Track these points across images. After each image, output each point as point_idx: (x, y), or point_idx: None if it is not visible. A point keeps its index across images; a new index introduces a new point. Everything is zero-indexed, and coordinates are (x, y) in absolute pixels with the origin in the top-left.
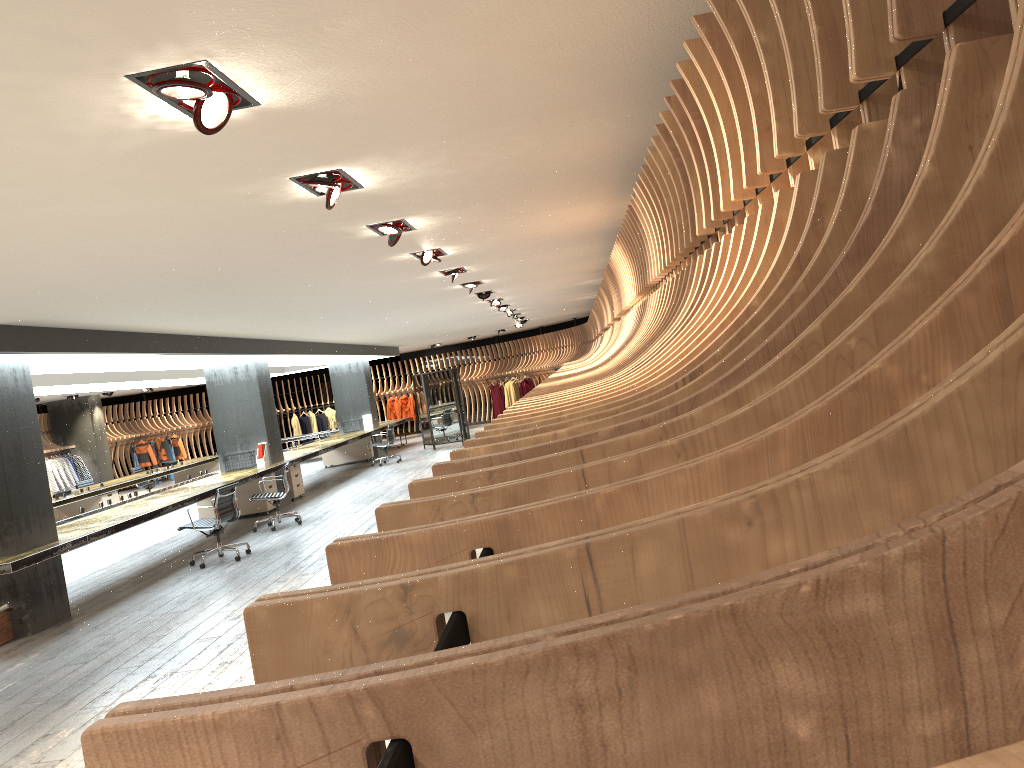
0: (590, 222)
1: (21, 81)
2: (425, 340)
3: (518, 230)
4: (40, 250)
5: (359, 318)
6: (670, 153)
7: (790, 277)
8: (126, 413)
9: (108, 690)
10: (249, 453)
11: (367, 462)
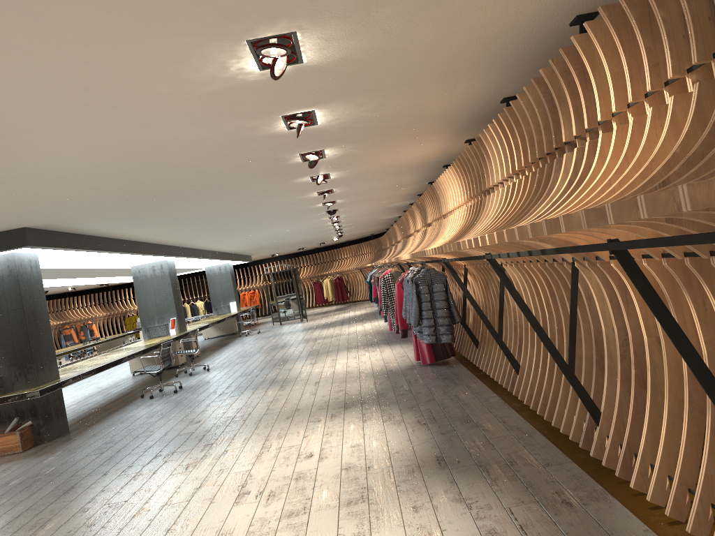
0: (426, 156)
1: (188, 42)
2: (271, 250)
3: (382, 160)
4: (100, 166)
5: (244, 230)
6: (541, 95)
7: (712, 130)
8: (54, 306)
9: (131, 465)
10: (164, 325)
11: (234, 334)
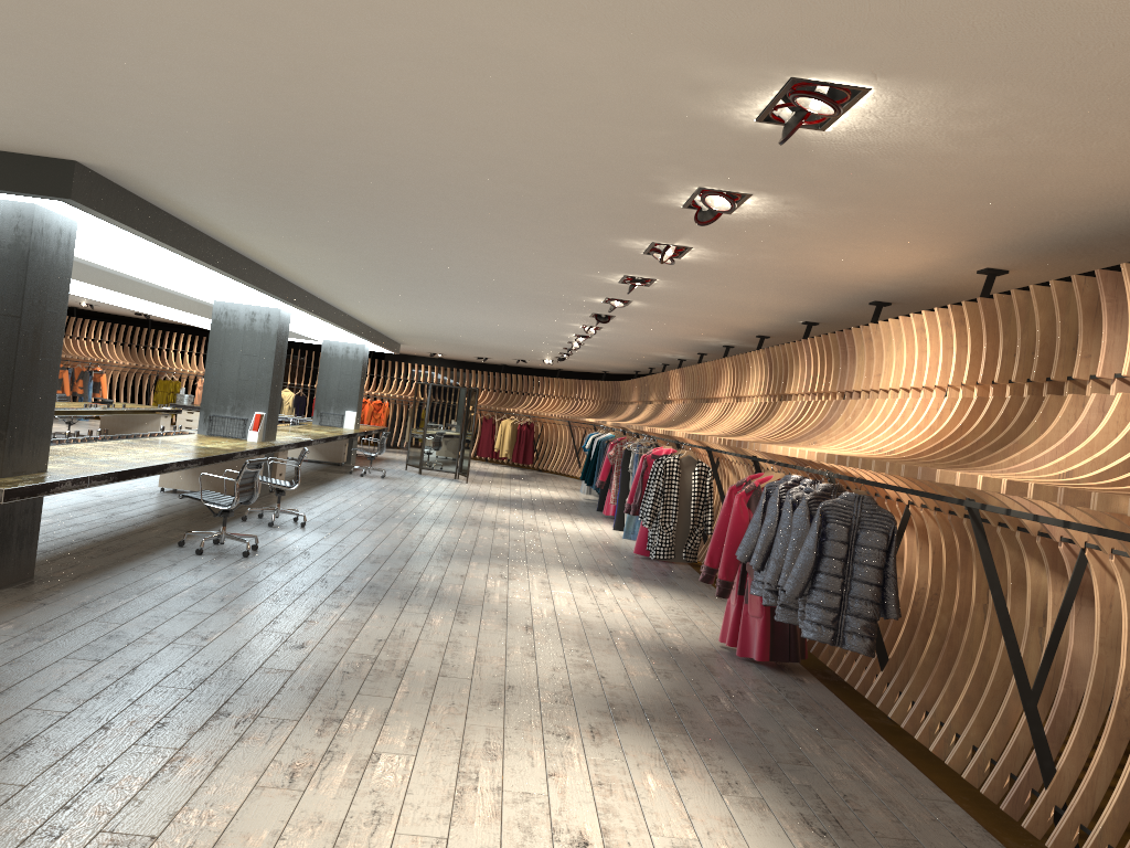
0: (881, 274)
1: None
2: (437, 346)
3: (804, 256)
4: (317, 67)
5: (437, 300)
6: None
7: None
8: None
9: (163, 720)
10: (240, 420)
11: (339, 467)
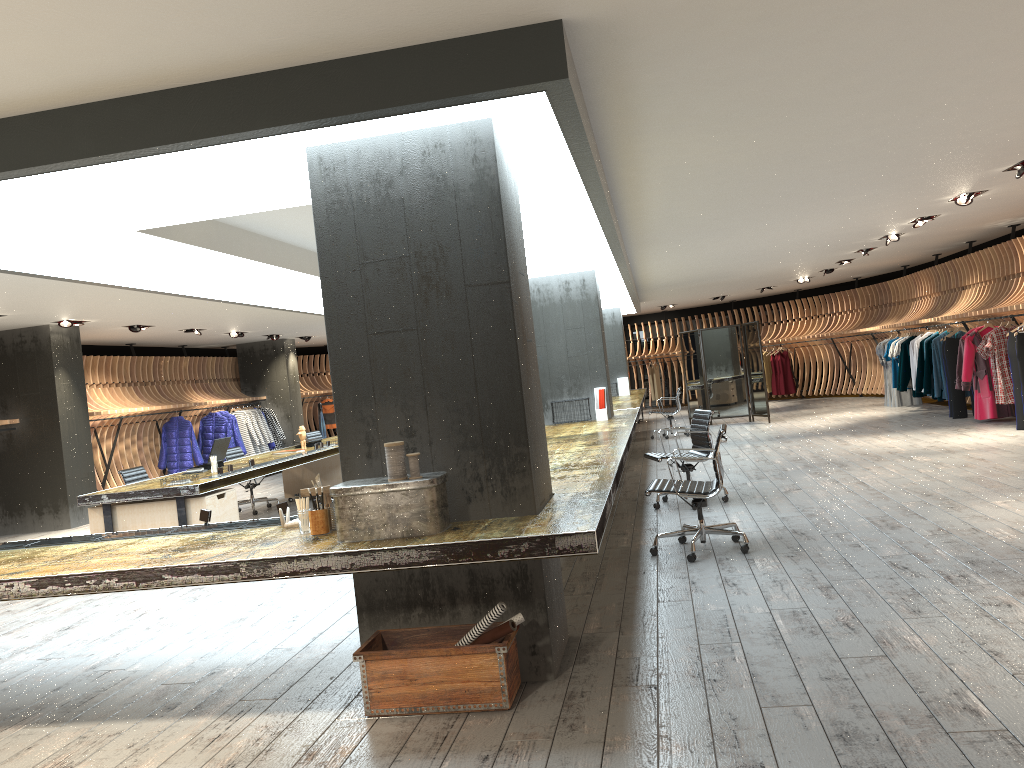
0: None
1: None
2: (682, 293)
3: None
4: None
5: (794, 206)
6: None
7: None
8: (310, 366)
9: None
10: (580, 401)
11: None
